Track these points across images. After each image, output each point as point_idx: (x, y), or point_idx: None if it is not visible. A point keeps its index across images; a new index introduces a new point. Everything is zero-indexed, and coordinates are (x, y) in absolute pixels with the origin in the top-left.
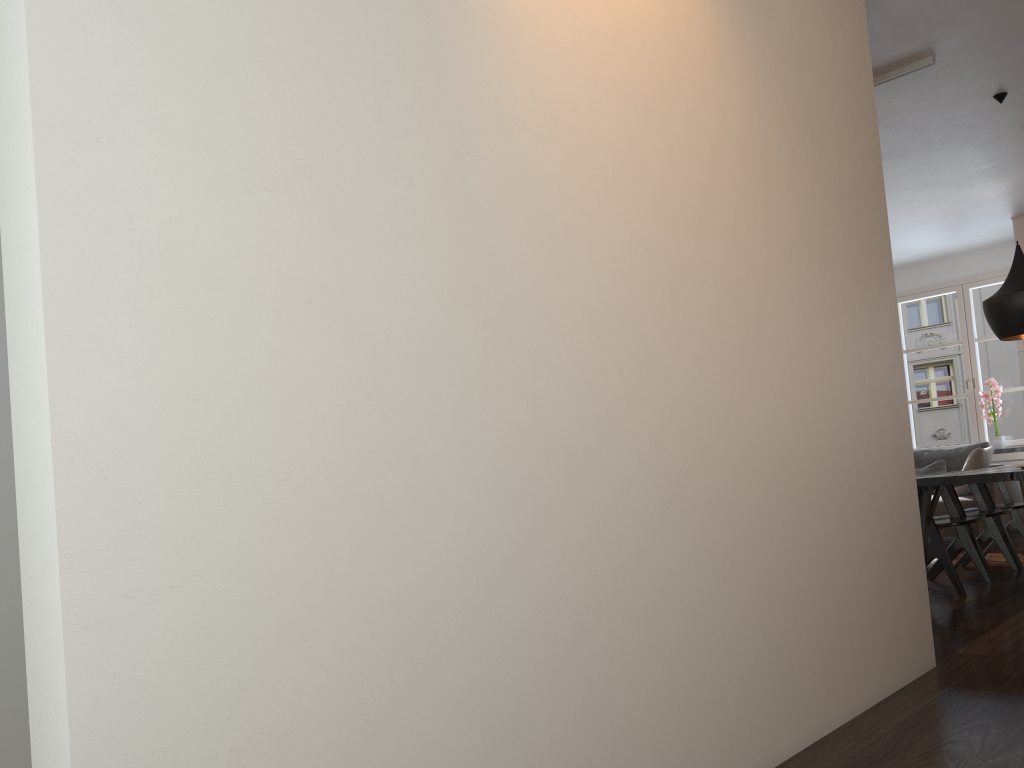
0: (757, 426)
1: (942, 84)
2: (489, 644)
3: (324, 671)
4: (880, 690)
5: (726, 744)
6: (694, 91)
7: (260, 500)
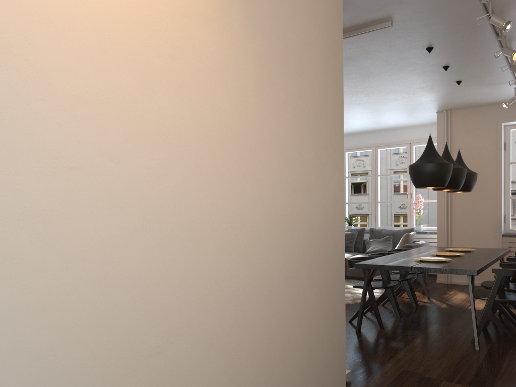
0: (215, 279)
1: (397, 38)
2: None
3: None
4: None
5: None
6: (179, 33)
7: None
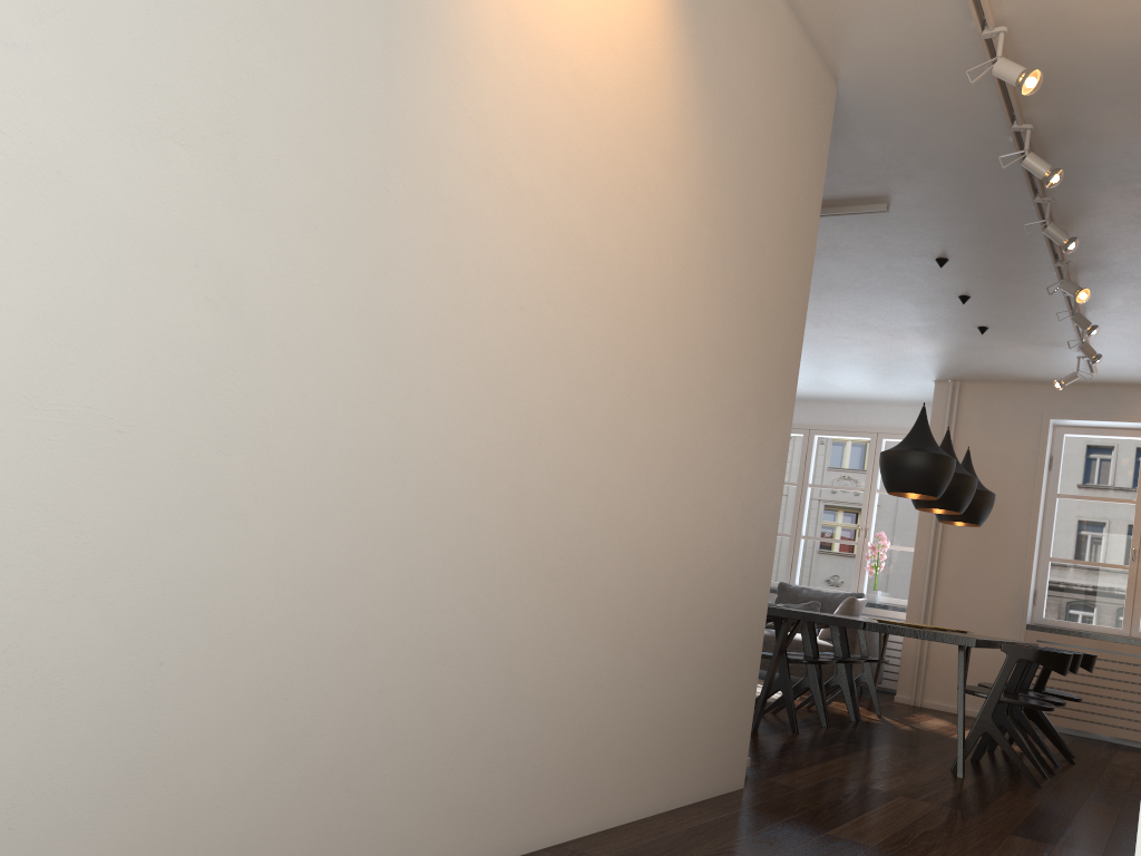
0: (622, 509)
1: (892, 233)
2: (295, 649)
3: (117, 631)
4: (682, 796)
5: (513, 809)
6: (640, 170)
7: (93, 445)
